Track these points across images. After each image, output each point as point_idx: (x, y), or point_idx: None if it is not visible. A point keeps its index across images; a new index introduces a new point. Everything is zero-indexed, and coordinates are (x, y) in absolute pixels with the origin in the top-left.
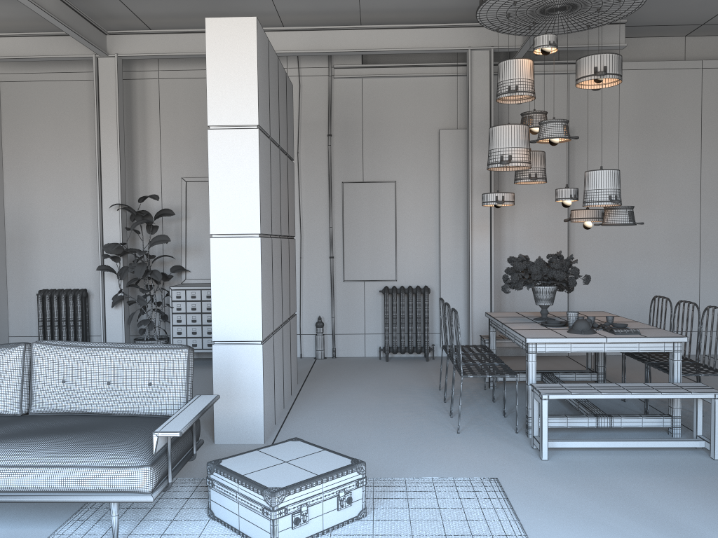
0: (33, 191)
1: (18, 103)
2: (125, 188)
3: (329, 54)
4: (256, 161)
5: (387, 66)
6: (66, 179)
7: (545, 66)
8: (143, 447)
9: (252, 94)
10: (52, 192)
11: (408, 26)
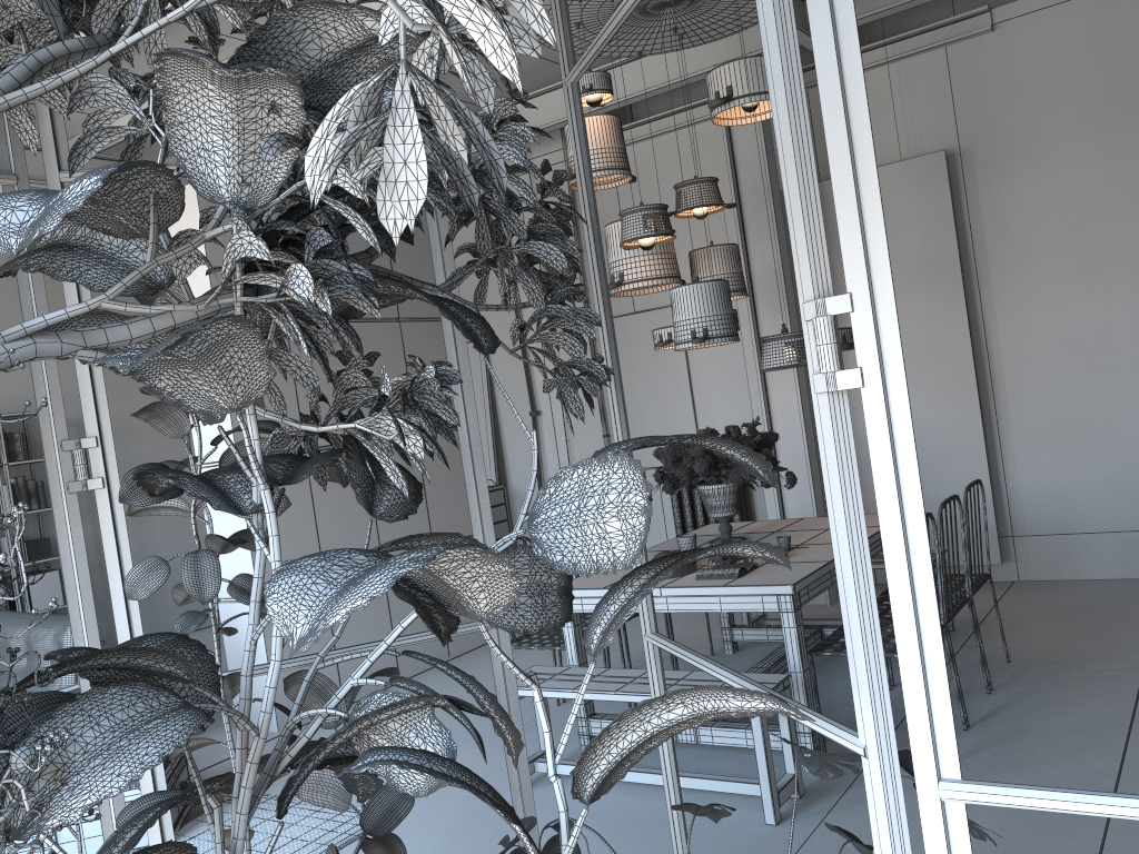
0: None
1: None
2: None
3: None
4: None
5: (639, 123)
6: None
7: (896, 46)
8: None
9: (205, 280)
10: None
11: (621, 61)
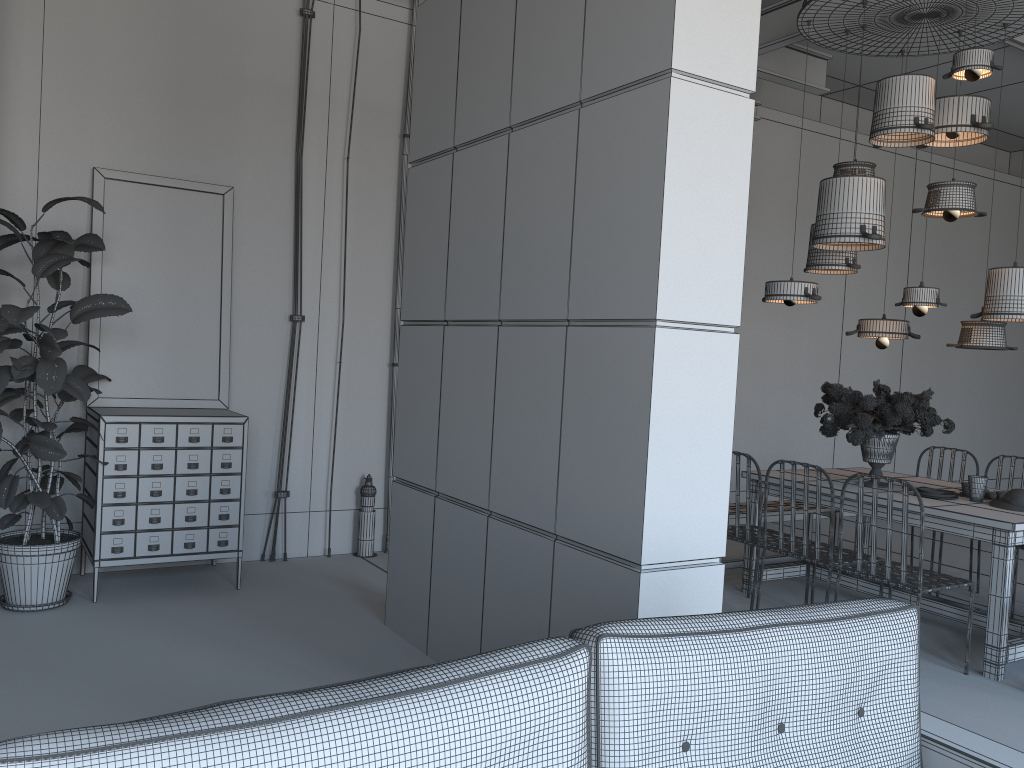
0: None
1: None
2: None
3: None
4: (746, 169)
5: None
6: None
7: None
8: None
9: (751, 22)
10: None
11: None
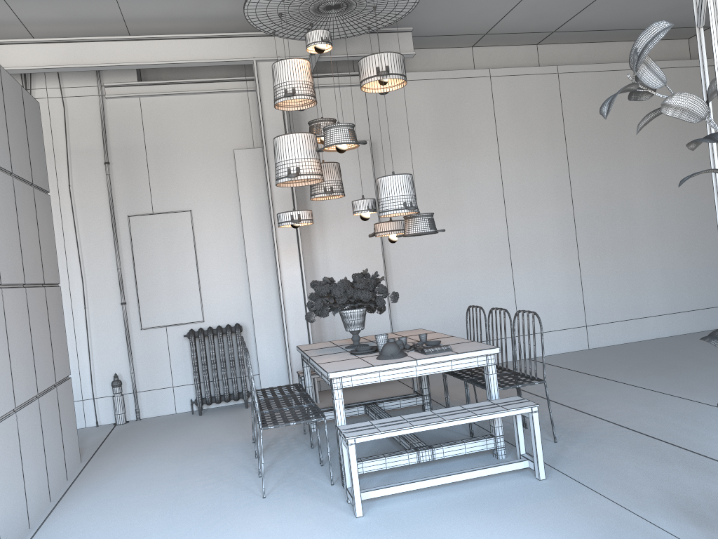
0: None
1: None
2: None
3: (93, 70)
4: None
5: (167, 82)
6: None
7: (339, 79)
8: None
9: None
10: None
11: (183, 36)
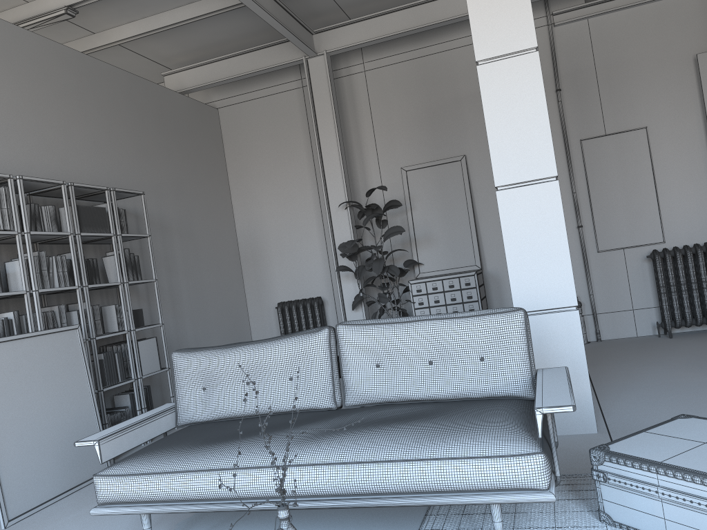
0: (259, 207)
1: (236, 125)
2: (349, 185)
3: None
4: (541, 90)
5: None
6: (288, 190)
7: None
8: (516, 431)
9: (525, 12)
10: (276, 205)
11: None
